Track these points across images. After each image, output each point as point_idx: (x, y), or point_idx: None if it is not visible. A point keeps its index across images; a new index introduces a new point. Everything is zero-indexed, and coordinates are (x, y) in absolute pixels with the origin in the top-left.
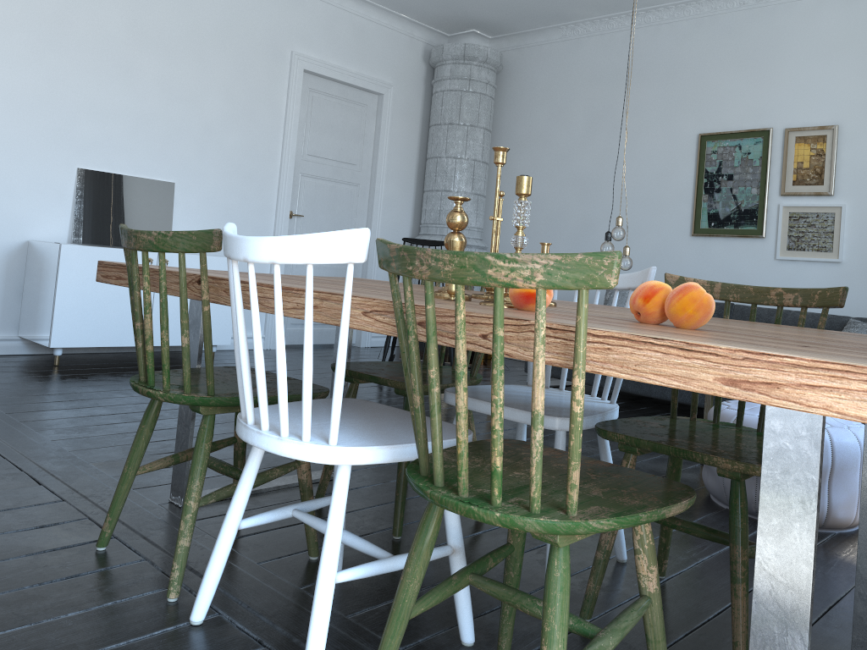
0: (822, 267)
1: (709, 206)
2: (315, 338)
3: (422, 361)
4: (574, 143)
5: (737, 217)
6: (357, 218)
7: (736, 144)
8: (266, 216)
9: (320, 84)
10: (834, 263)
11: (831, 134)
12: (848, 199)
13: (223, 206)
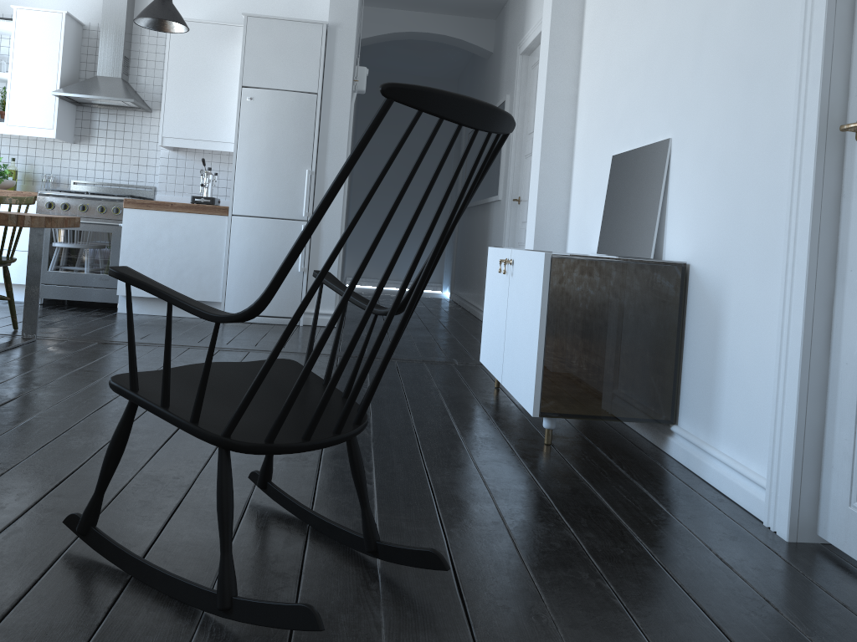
0: None
1: None
2: None
3: None
4: None
5: None
6: None
7: None
8: (781, 154)
9: None
10: None
11: None
12: None
13: (719, 158)
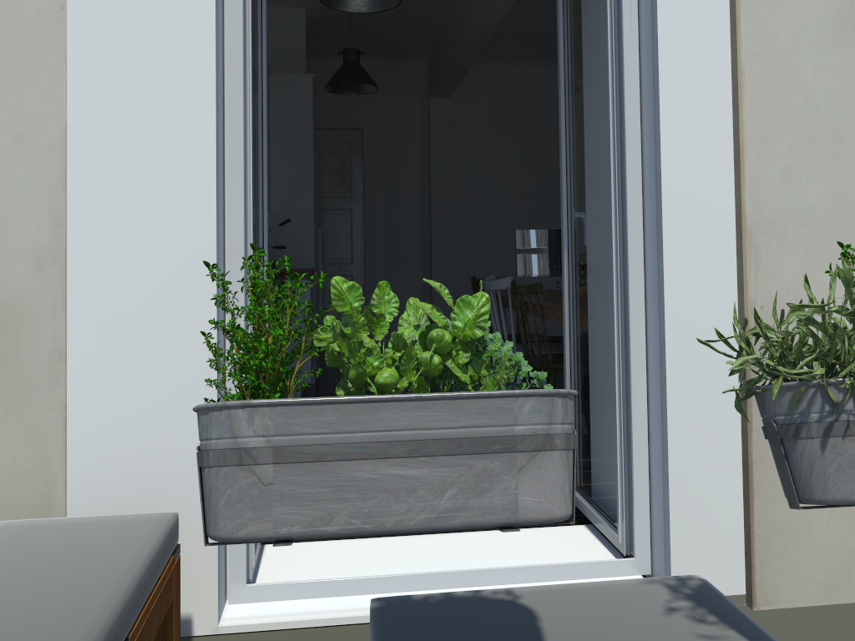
0: None
1: None
2: None
3: None
4: None
5: None
6: None
7: None
8: None
9: None
10: None
11: None
12: None
13: None
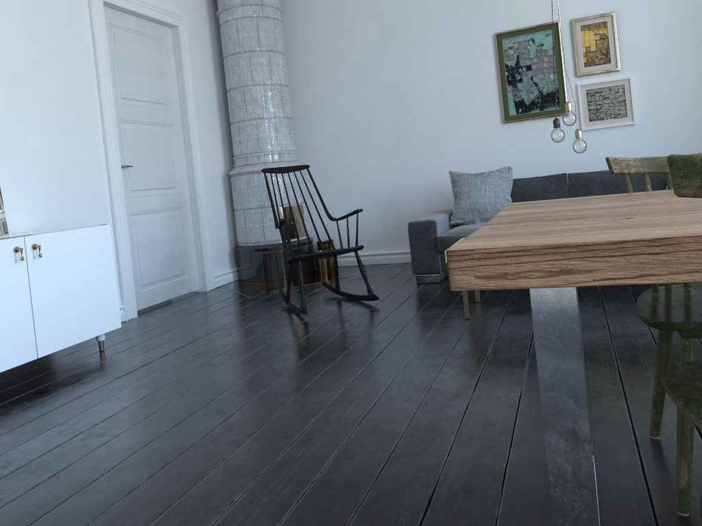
0: (620, 130)
1: (514, 95)
2: (166, 294)
3: (667, 285)
4: (372, 57)
5: (541, 101)
6: (178, 160)
7: (529, 38)
8: (98, 172)
9: (118, 18)
10: (630, 126)
11: (610, 20)
12: (633, 71)
13: (53, 169)
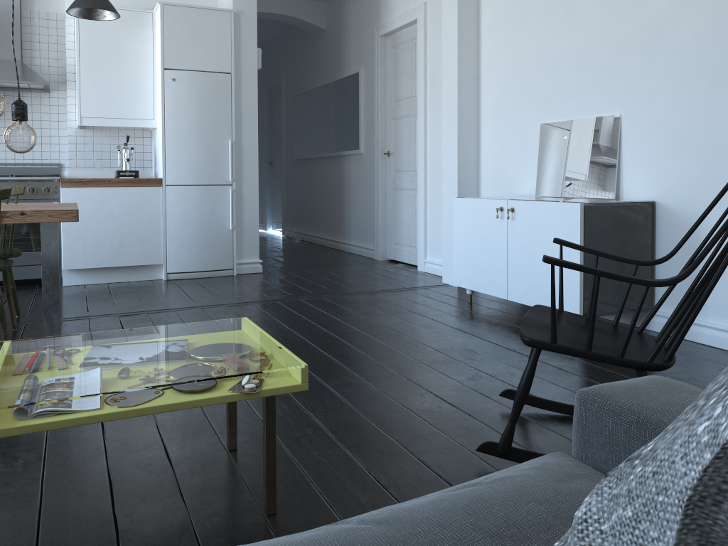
0: None
1: None
2: None
3: None
4: None
5: None
6: None
7: None
8: None
9: None
10: None
11: None
12: None
13: (684, 130)
